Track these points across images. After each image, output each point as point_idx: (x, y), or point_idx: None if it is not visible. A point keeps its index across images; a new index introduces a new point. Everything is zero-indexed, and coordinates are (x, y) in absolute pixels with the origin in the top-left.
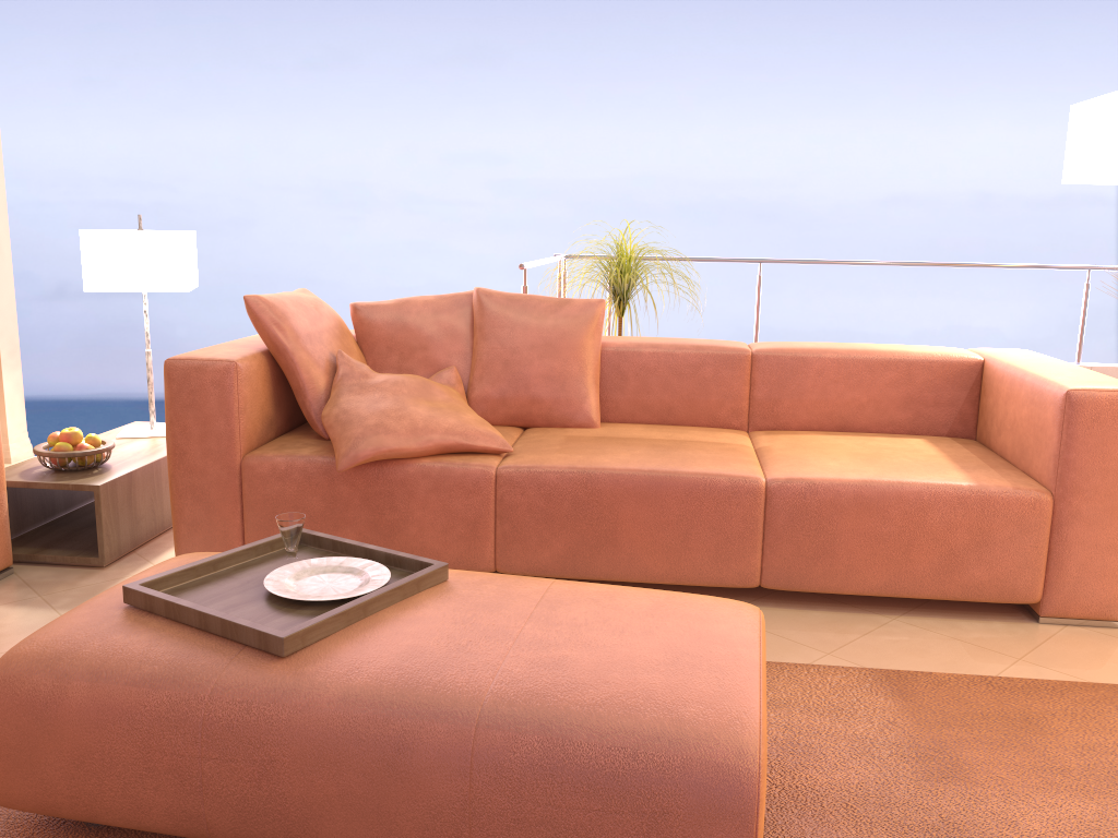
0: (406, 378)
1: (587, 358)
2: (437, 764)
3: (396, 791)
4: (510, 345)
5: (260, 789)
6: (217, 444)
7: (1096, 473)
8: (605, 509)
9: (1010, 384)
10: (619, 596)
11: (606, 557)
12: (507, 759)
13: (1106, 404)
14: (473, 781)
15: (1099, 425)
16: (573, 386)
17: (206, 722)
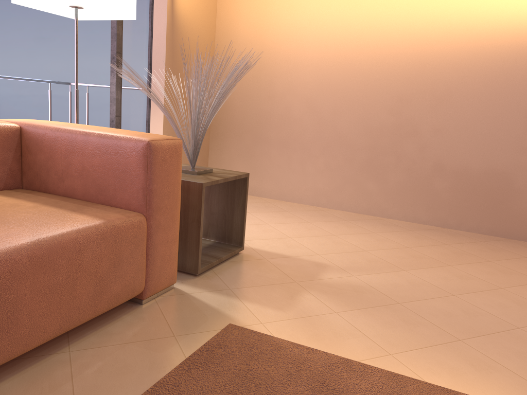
0: None
1: None
2: None
3: None
4: None
5: None
6: None
7: (166, 195)
8: None
9: (70, 142)
10: None
11: None
12: None
13: (167, 148)
14: None
15: (165, 163)
16: None
17: None
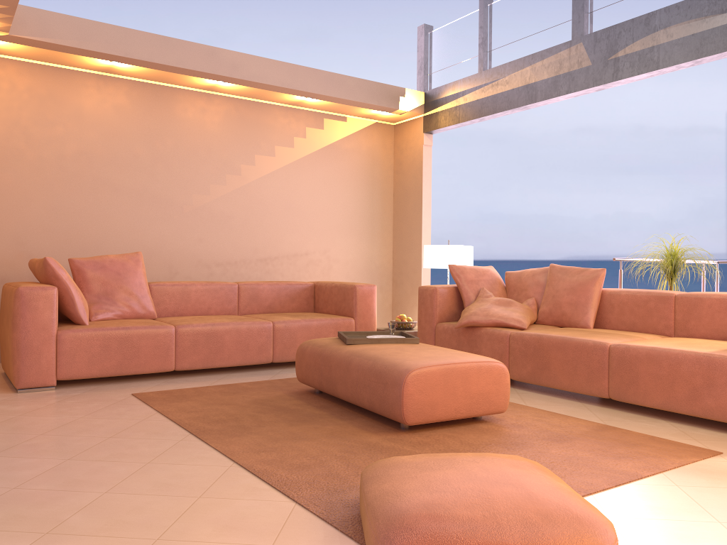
0: (502, 298)
1: (590, 295)
2: (354, 367)
3: (347, 375)
4: (556, 288)
5: (329, 374)
6: (428, 318)
7: None
8: (545, 352)
9: None
10: (456, 351)
11: (545, 374)
12: (364, 367)
13: None
14: (358, 372)
15: None
16: (581, 308)
17: (324, 355)
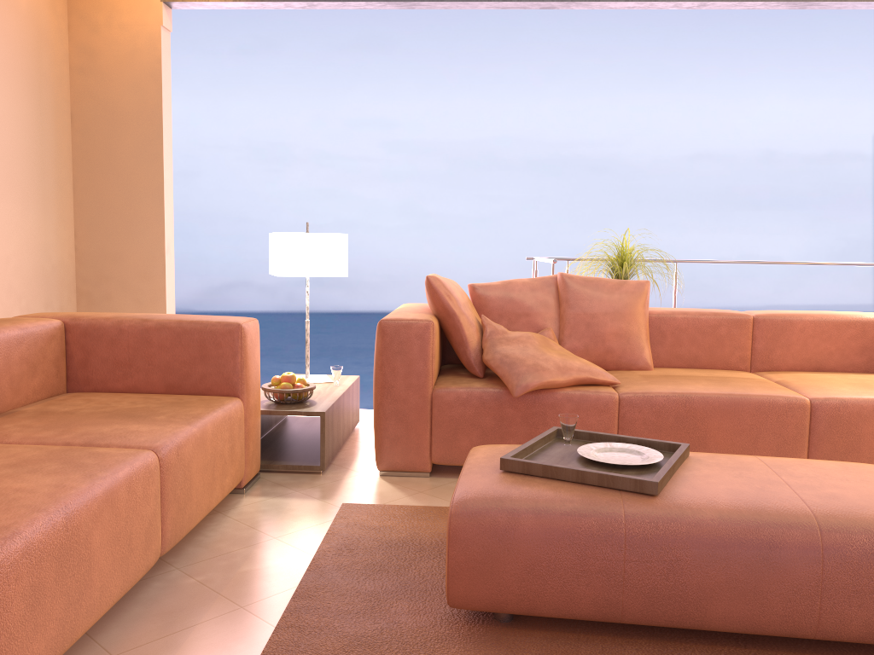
0: (532, 334)
1: (642, 321)
2: (798, 556)
3: (769, 576)
4: (590, 312)
5: (667, 580)
6: (417, 380)
7: None
8: (698, 421)
9: None
10: (811, 462)
11: None
12: (847, 551)
13: None
14: (824, 566)
15: None
16: (635, 341)
17: (628, 536)
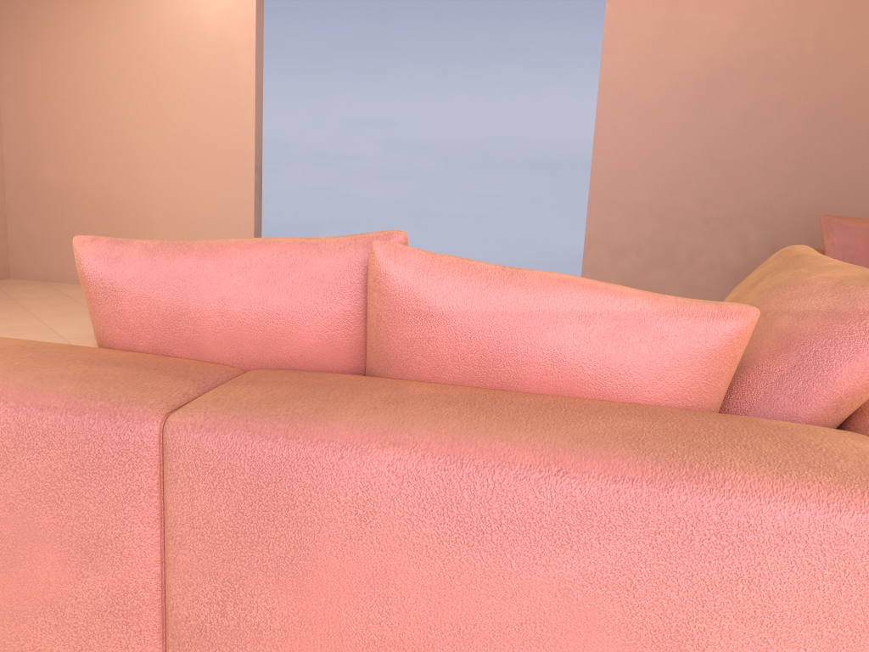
0: None
1: None
2: None
3: None
4: None
5: None
6: None
7: None
8: None
9: None
10: None
11: None
12: None
13: None
14: None
15: None
16: None
17: None
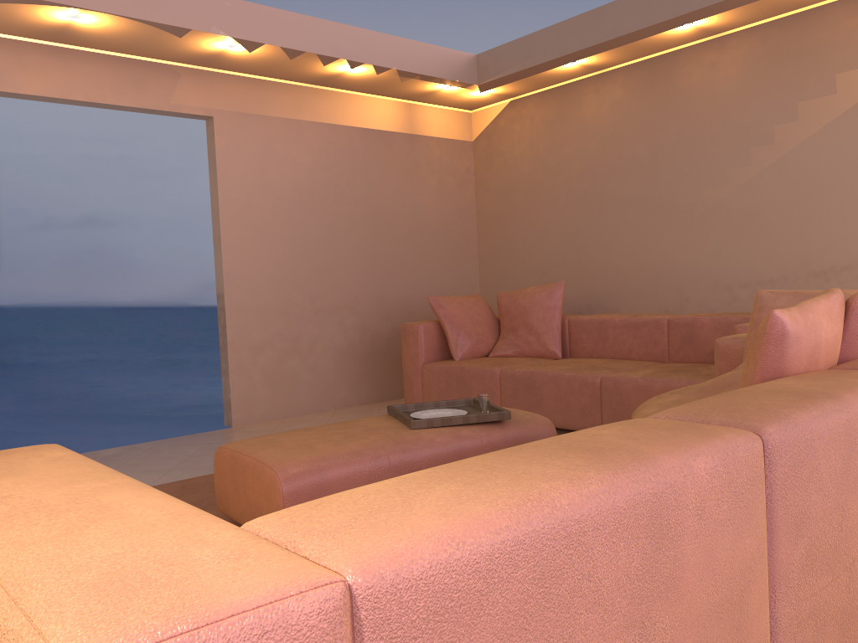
0: (728, 375)
1: None
2: None
3: None
4: None
5: None
6: None
7: None
8: None
9: None
10: (334, 445)
11: None
12: None
13: None
14: None
15: None
16: None
17: None
